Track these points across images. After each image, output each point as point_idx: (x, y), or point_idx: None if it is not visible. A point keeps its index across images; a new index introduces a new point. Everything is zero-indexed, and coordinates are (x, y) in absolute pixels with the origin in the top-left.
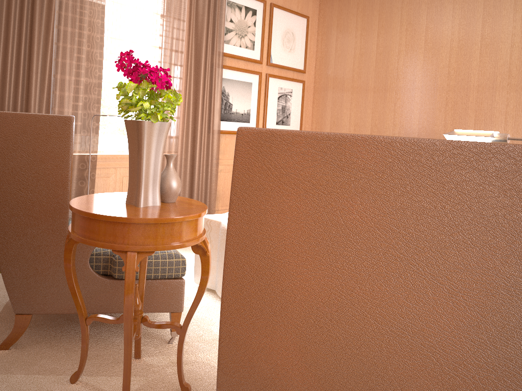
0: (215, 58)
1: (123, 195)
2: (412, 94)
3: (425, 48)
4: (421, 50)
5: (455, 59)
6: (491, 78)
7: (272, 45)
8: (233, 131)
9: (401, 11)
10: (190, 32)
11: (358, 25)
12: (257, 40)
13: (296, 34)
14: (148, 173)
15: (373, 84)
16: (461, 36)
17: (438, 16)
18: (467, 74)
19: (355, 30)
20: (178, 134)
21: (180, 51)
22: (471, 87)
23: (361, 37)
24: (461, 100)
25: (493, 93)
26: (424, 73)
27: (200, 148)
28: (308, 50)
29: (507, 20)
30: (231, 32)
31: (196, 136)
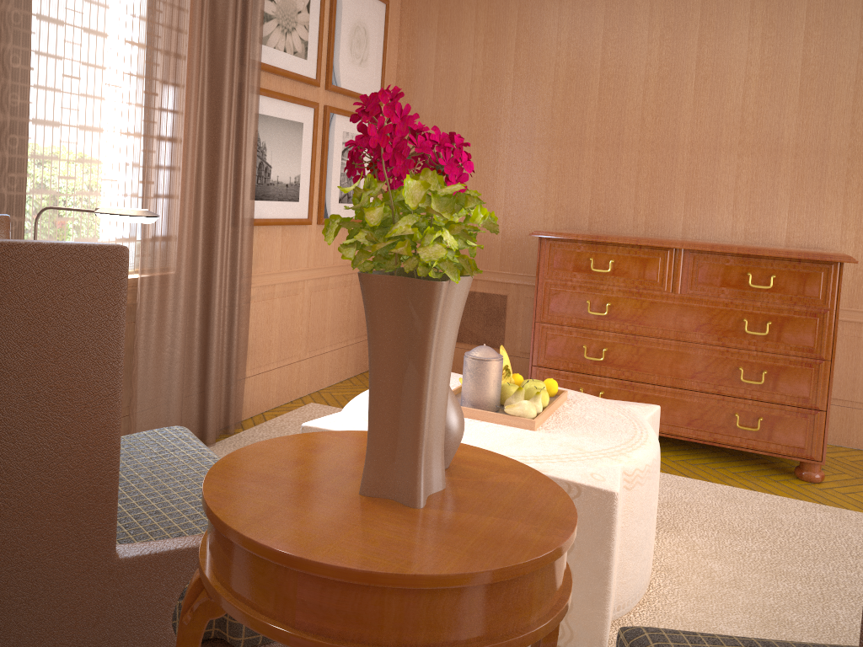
0: (248, 73)
1: (295, 452)
2: (579, 152)
3: (602, 74)
4: (596, 77)
5: (654, 96)
6: (713, 131)
7: (335, 51)
8: (273, 219)
9: (559, 7)
10: (203, 16)
11: (479, 24)
12: (312, 41)
13: (370, 33)
14: (429, 414)
15: (508, 131)
16: (664, 58)
17: (625, 20)
18: (674, 122)
19: (473, 33)
20: (181, 233)
21: (183, 56)
22: (681, 145)
23: (485, 47)
24: (663, 165)
25: (716, 157)
26: (600, 116)
27: (223, 260)
28: (386, 63)
29: (739, 38)
30: (270, 21)
31: (215, 235)
